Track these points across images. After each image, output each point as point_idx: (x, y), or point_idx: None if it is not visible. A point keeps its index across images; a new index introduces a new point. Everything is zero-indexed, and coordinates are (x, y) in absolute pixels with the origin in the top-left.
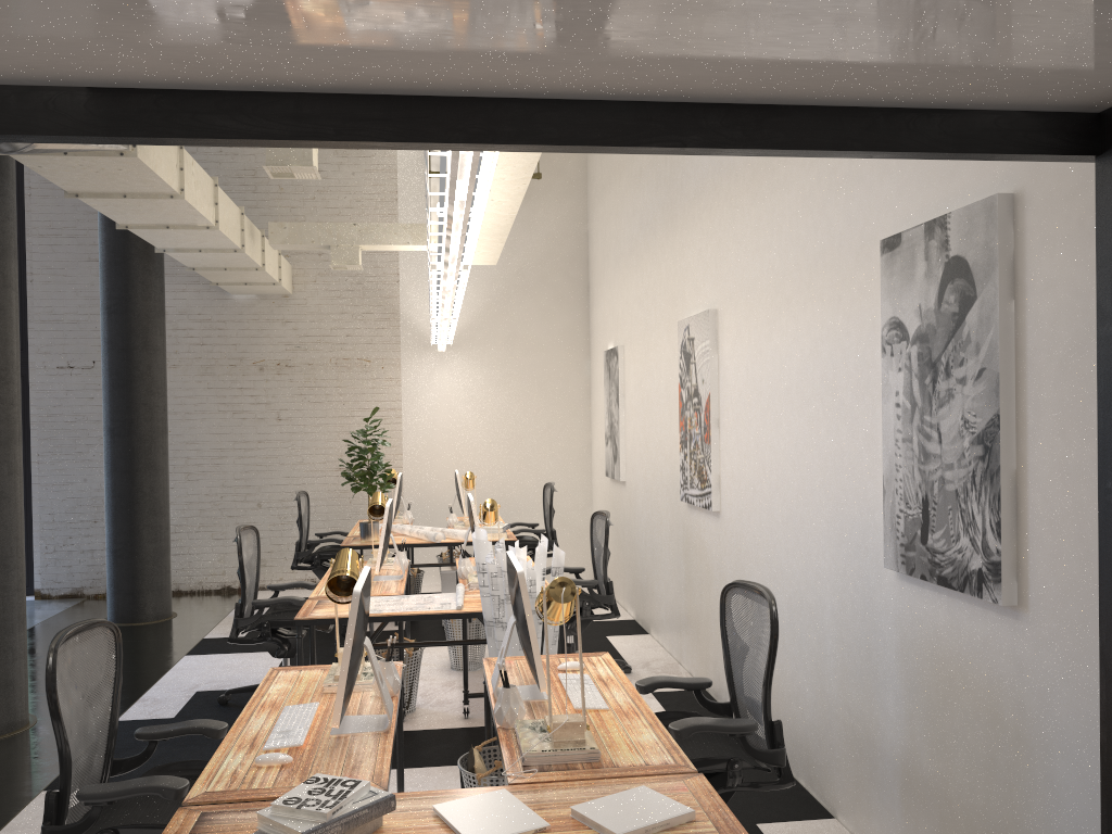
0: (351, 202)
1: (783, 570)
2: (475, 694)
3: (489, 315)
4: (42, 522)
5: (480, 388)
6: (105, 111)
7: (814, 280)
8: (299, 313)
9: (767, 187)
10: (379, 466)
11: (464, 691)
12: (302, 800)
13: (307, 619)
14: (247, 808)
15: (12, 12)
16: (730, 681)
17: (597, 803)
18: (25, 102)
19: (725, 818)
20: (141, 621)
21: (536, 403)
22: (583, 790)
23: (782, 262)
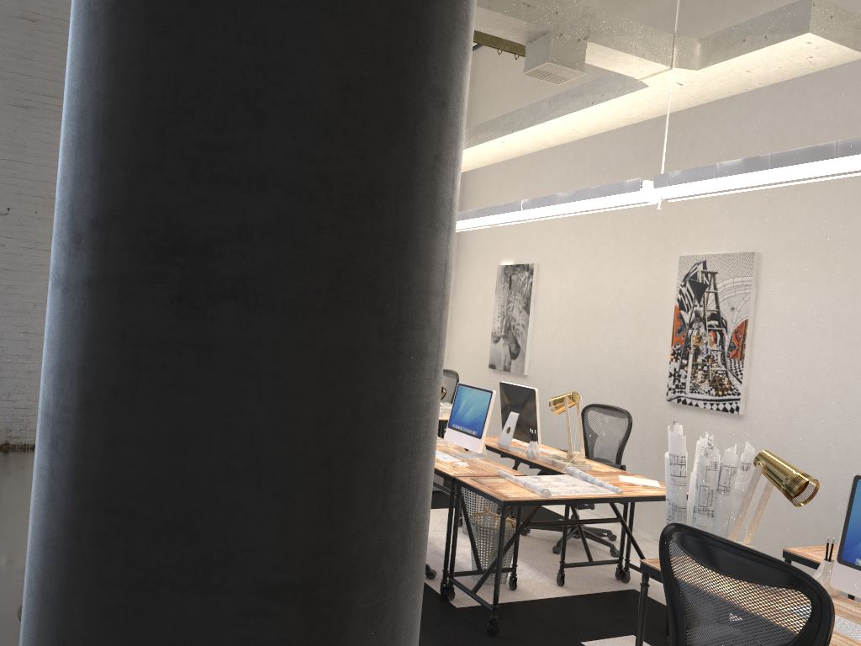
0: None
1: None
2: (569, 564)
3: None
4: None
5: None
6: None
7: None
8: None
9: None
10: None
11: (561, 562)
12: None
13: (513, 501)
14: None
15: None
16: None
17: None
18: None
19: None
20: None
21: None
22: None
23: None
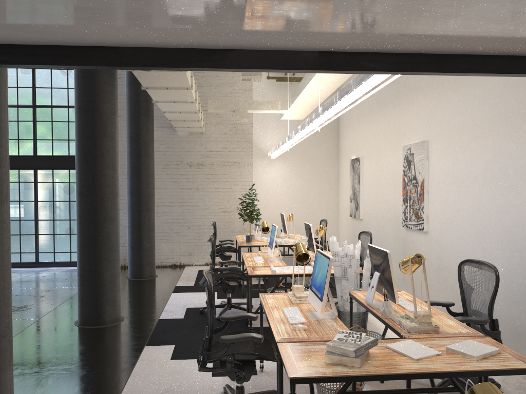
0: (231, 90)
1: (470, 257)
2: None
3: None
4: None
5: (288, 176)
6: (326, 60)
7: (494, 128)
8: (207, 141)
9: (463, 85)
10: (255, 210)
11: None
12: (344, 339)
13: (254, 275)
14: (305, 344)
15: (337, 25)
16: (464, 303)
17: (455, 345)
18: (296, 57)
19: (512, 352)
20: (144, 278)
21: (314, 183)
22: (442, 341)
23: (473, 119)
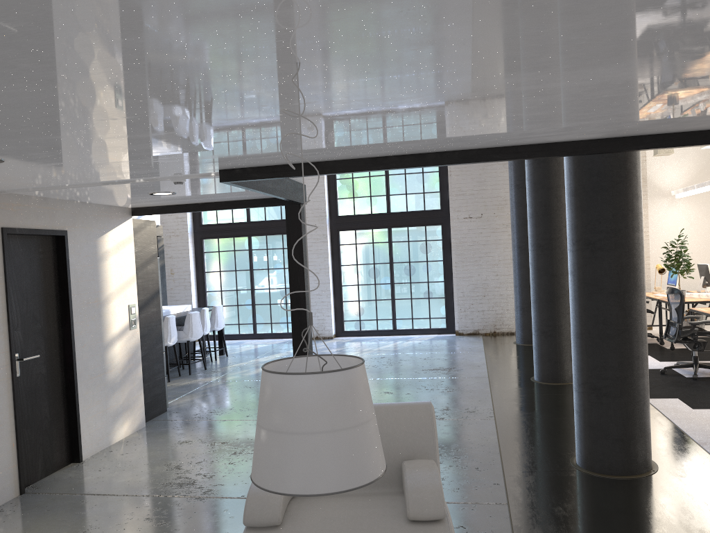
0: None
1: None
2: None
3: (700, 175)
4: (458, 297)
5: (696, 218)
6: None
7: None
8: None
9: None
10: (687, 260)
11: None
12: None
13: None
14: None
15: None
16: None
17: None
18: None
19: None
20: None
21: None
22: None
23: None
